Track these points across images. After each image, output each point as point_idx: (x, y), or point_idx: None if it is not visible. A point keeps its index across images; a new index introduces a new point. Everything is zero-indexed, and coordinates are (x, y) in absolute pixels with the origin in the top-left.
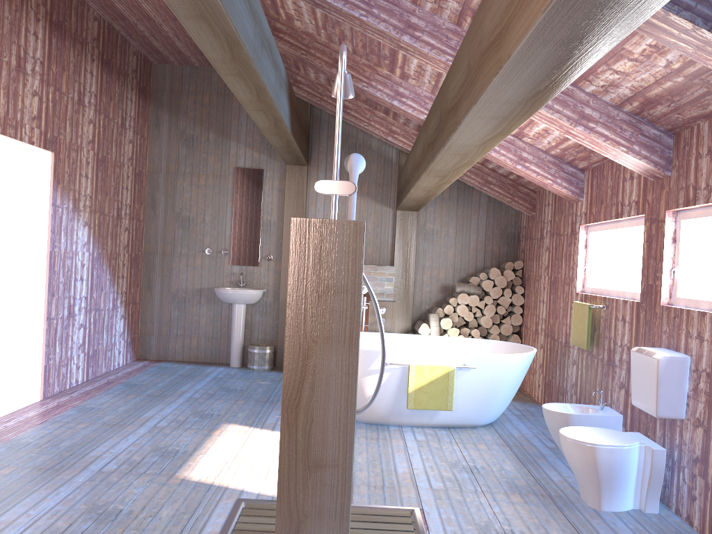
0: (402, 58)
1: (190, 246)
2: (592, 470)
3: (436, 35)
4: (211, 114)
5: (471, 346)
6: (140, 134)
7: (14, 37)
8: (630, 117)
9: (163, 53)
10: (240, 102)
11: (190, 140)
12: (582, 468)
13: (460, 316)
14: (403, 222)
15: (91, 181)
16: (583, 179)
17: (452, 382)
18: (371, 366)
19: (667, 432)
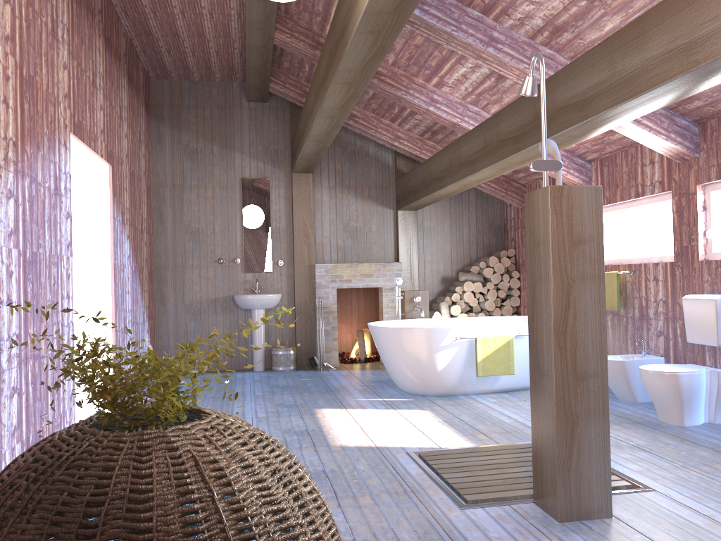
0: (448, 68)
1: (202, 257)
2: (676, 393)
3: (514, 47)
4: (214, 127)
5: (499, 323)
6: (147, 149)
7: (90, 52)
8: (666, 112)
9: (168, 68)
10: (320, 110)
11: (194, 153)
12: (667, 393)
13: (467, 302)
14: (404, 221)
15: (128, 194)
16: (590, 168)
17: (512, 349)
18: (442, 342)
19: (718, 360)
